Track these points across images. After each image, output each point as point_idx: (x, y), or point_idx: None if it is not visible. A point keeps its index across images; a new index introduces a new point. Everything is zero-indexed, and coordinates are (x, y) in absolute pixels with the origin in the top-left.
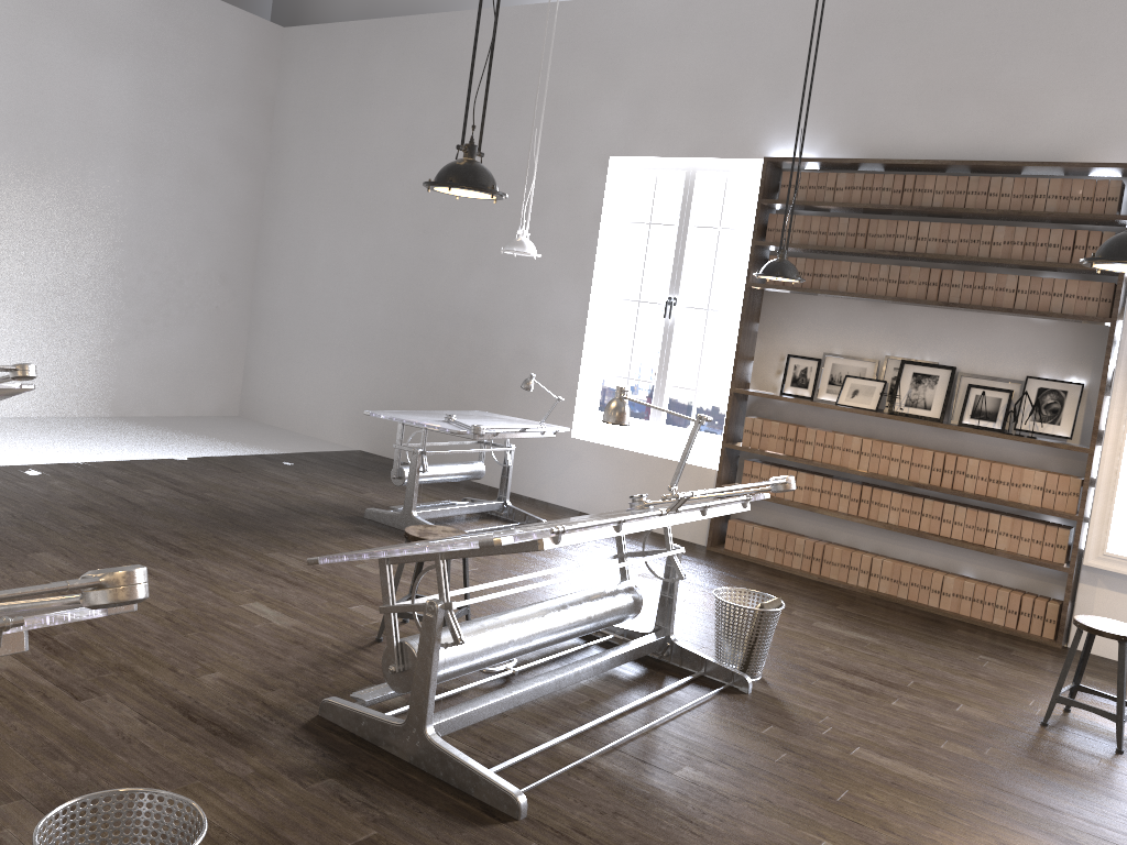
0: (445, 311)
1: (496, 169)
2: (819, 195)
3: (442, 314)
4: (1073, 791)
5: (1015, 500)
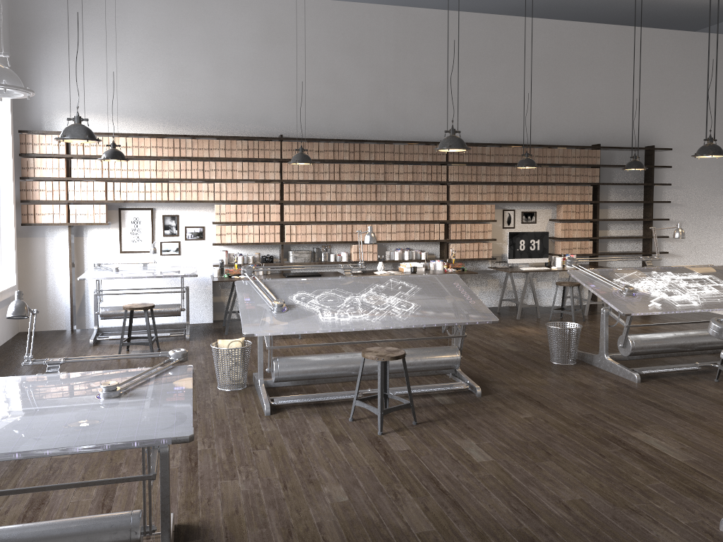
0: None
1: None
2: None
3: None
4: None
5: None
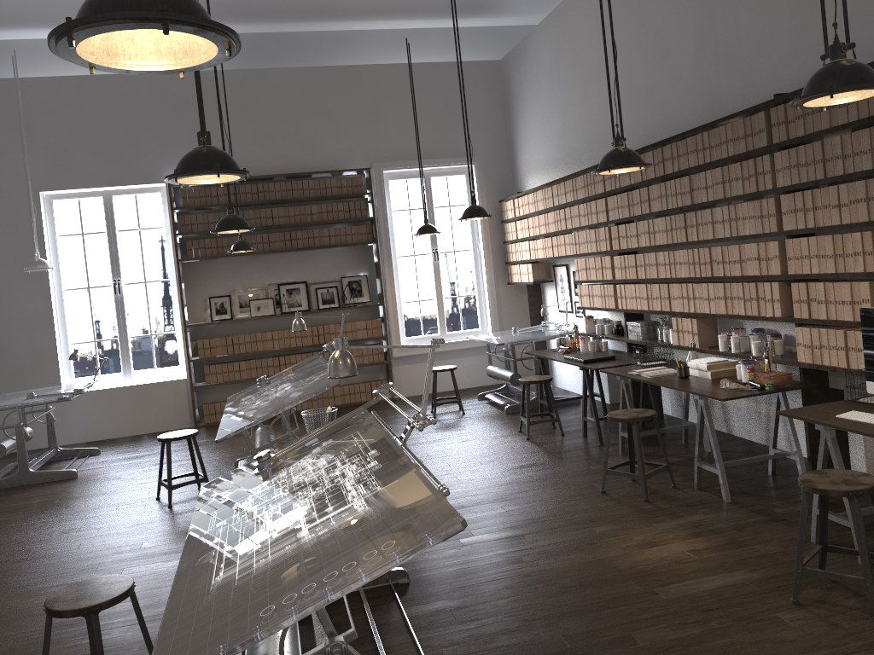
0: None
1: None
2: (209, 200)
3: None
4: (472, 426)
5: (356, 338)
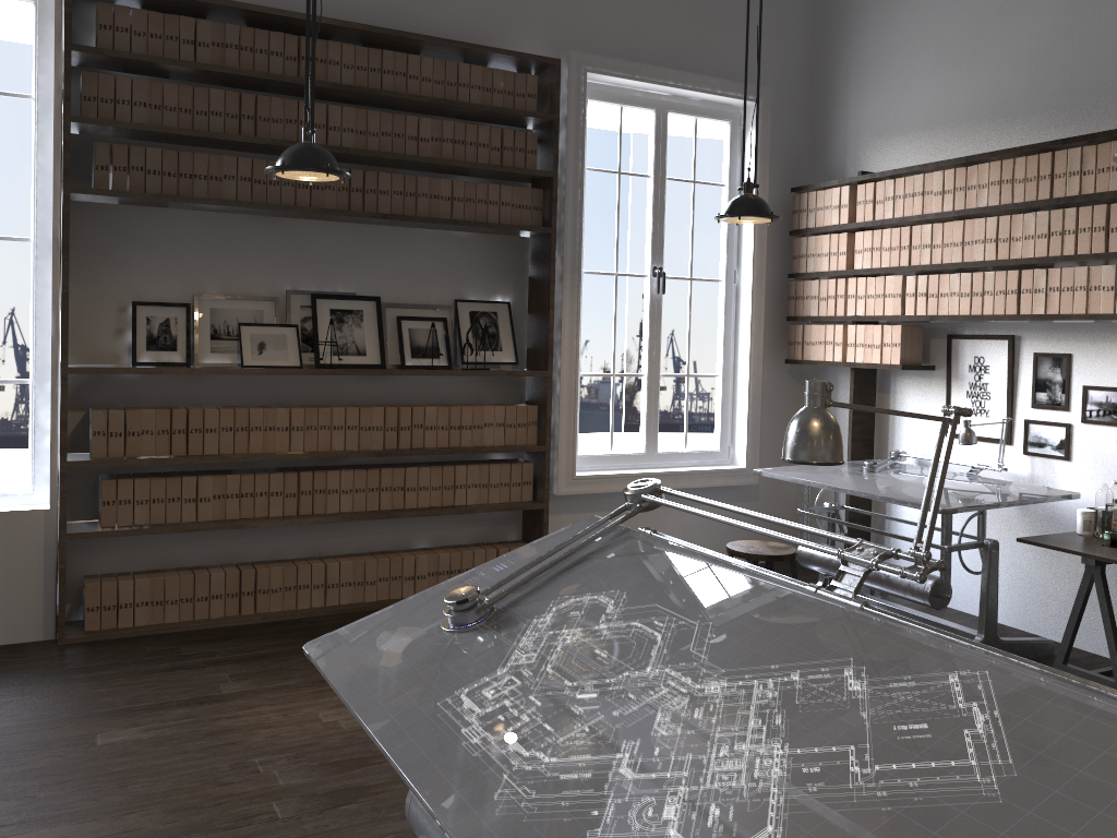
0: None
1: None
2: (171, 50)
3: None
4: None
5: (479, 444)
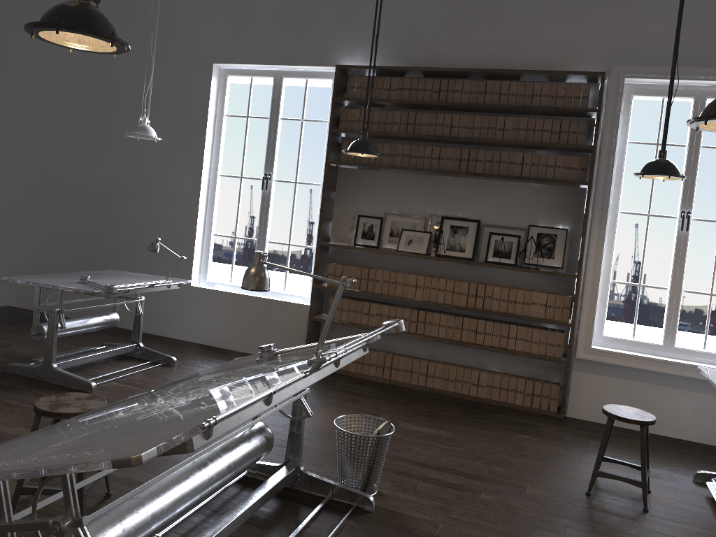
0: (79, 189)
1: (119, 73)
2: (378, 94)
3: (77, 191)
4: None
5: (527, 314)
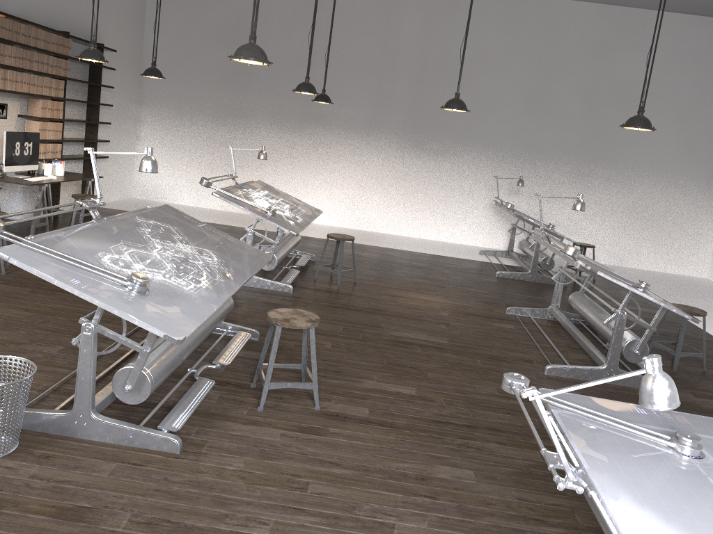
0: None
1: None
2: None
3: None
4: None
5: None
